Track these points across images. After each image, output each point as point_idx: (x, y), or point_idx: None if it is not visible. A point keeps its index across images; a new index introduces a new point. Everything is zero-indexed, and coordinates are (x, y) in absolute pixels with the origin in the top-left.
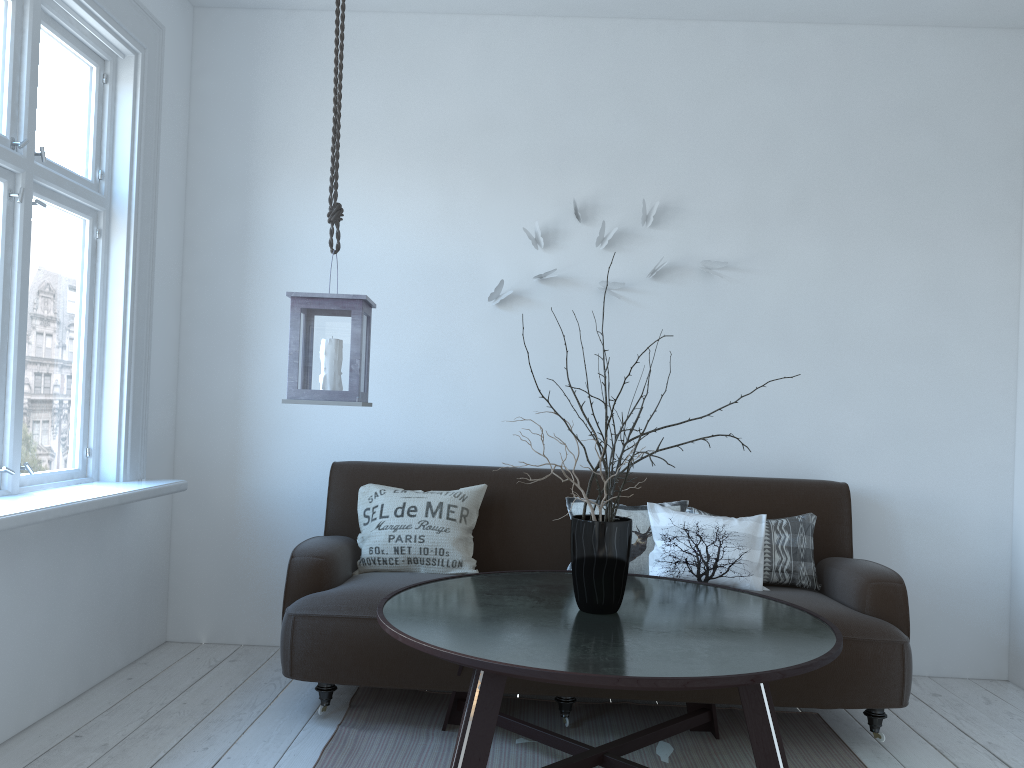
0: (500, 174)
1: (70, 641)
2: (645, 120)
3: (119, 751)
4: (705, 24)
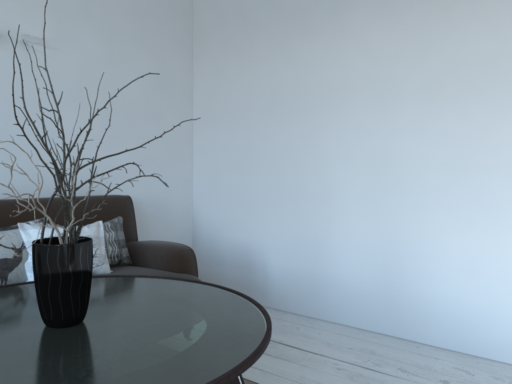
0: None
1: None
2: None
3: None
4: None
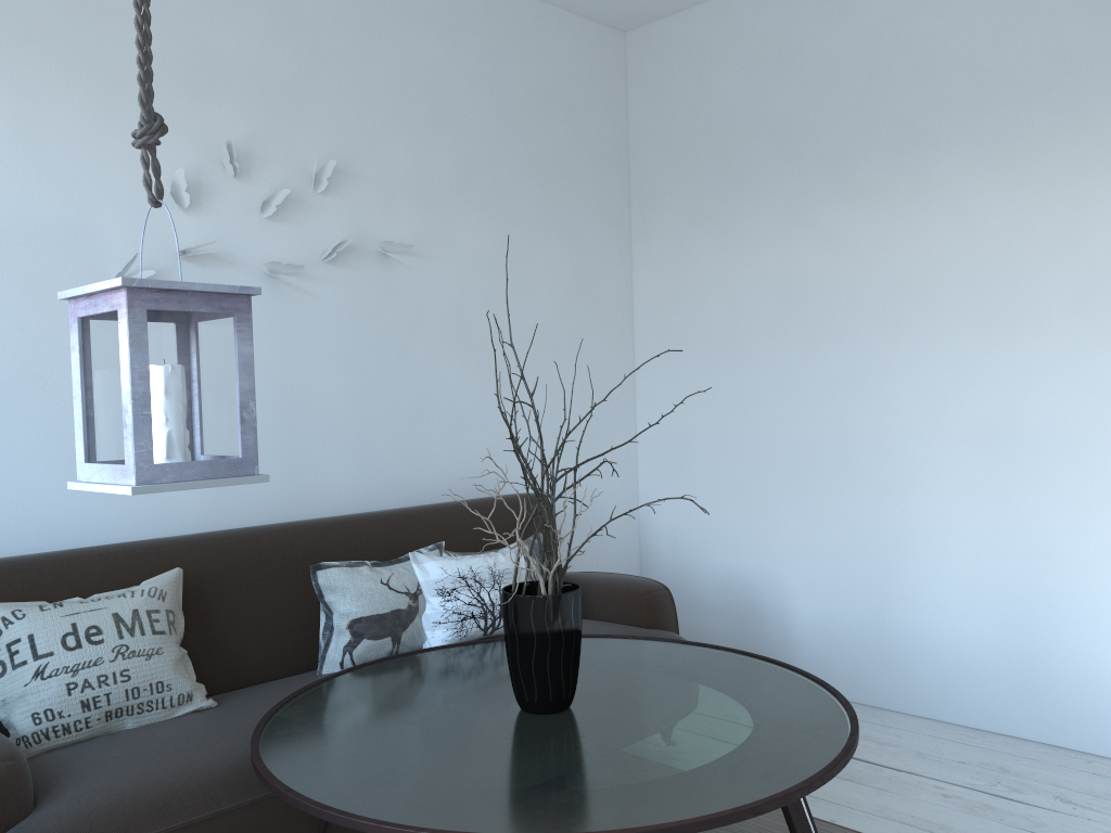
0: (108, 86)
1: None
2: (302, 47)
3: None
4: None
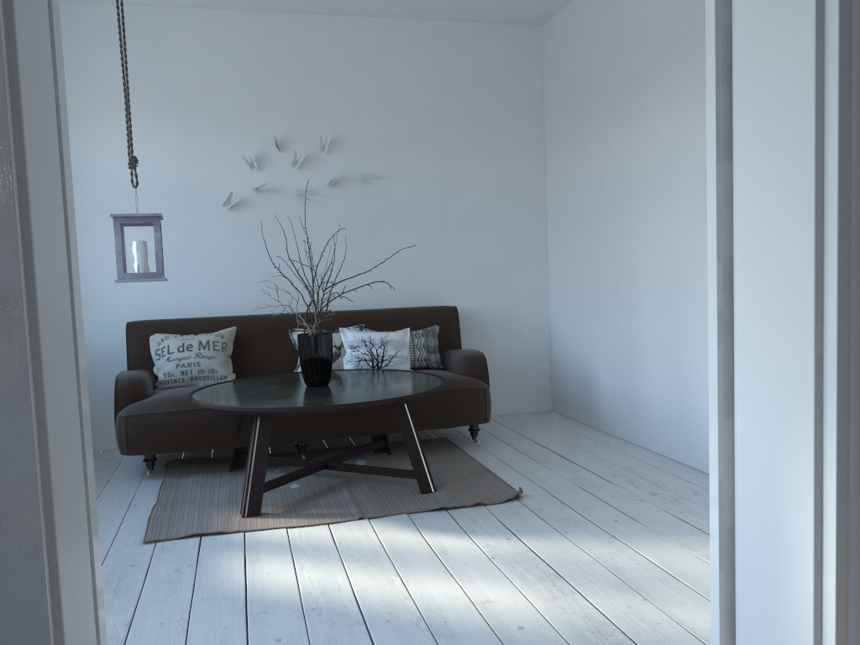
0: (222, 120)
1: None
2: (317, 82)
3: None
4: (350, 18)
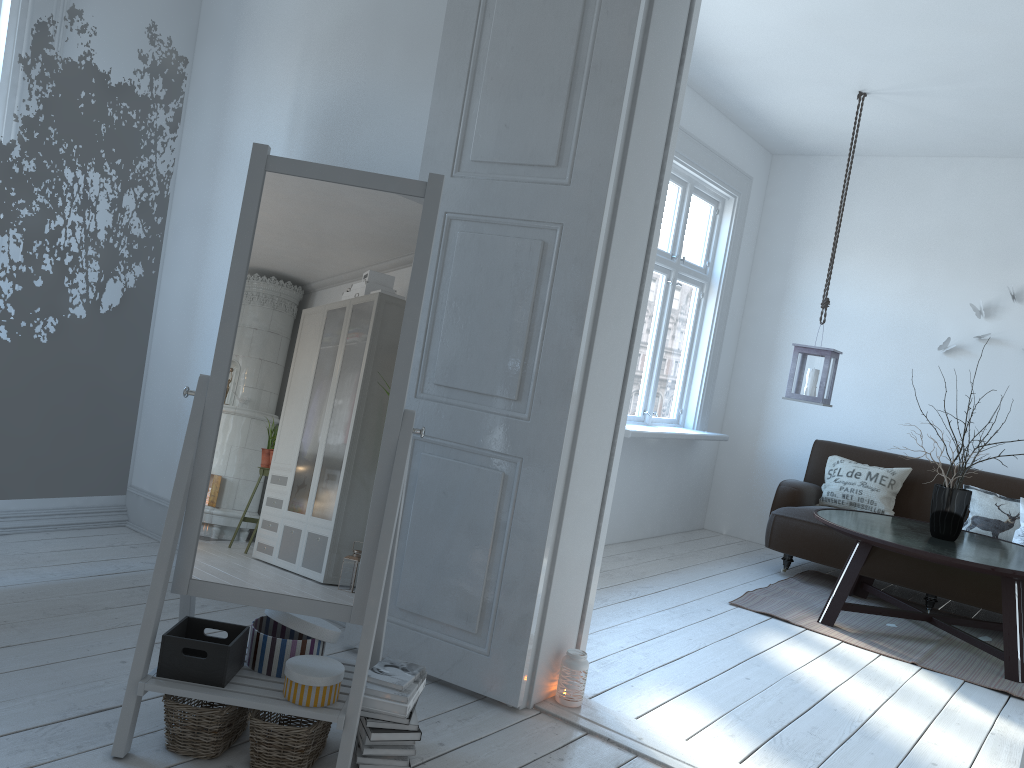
0: (960, 265)
1: (659, 506)
2: None
3: (679, 557)
4: None
